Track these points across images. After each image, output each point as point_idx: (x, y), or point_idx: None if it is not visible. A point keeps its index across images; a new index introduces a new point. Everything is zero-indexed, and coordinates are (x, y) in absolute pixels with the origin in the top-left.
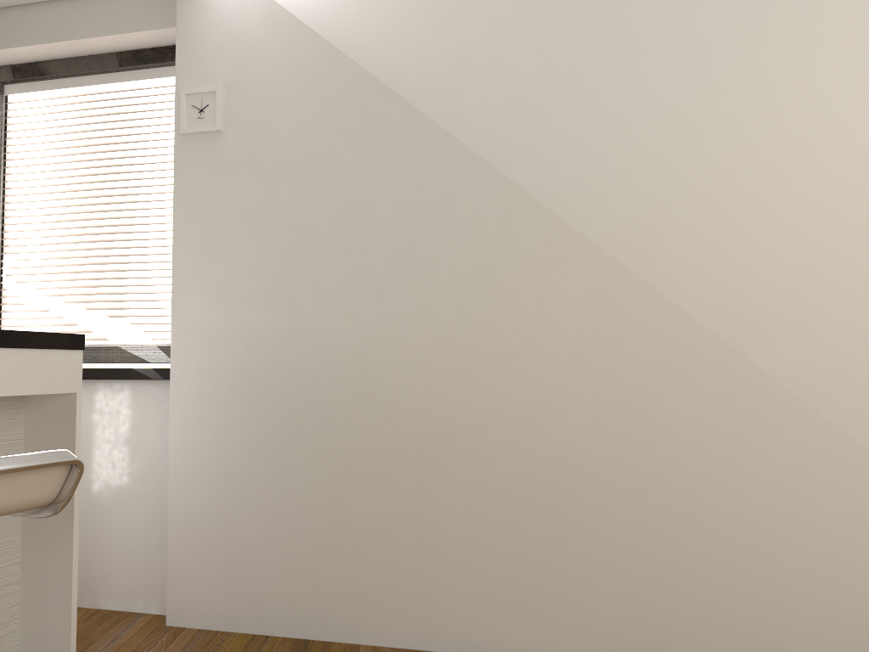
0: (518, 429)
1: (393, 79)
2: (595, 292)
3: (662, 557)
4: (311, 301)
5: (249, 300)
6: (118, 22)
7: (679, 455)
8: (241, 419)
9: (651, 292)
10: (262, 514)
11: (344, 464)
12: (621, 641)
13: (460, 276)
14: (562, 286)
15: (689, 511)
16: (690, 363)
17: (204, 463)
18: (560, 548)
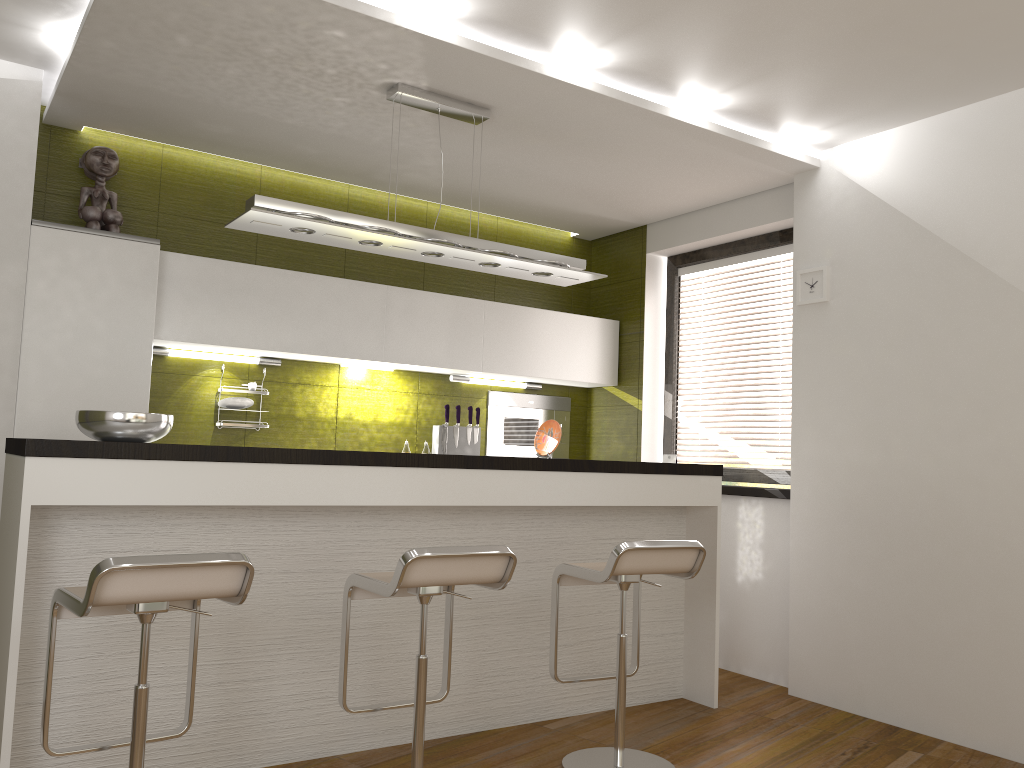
0: None
1: (970, 247)
2: None
3: None
4: (900, 441)
5: (849, 438)
6: (753, 217)
7: None
8: (844, 535)
9: None
10: (861, 616)
11: (929, 582)
12: None
13: None
14: None
15: None
16: None
17: (815, 569)
18: None
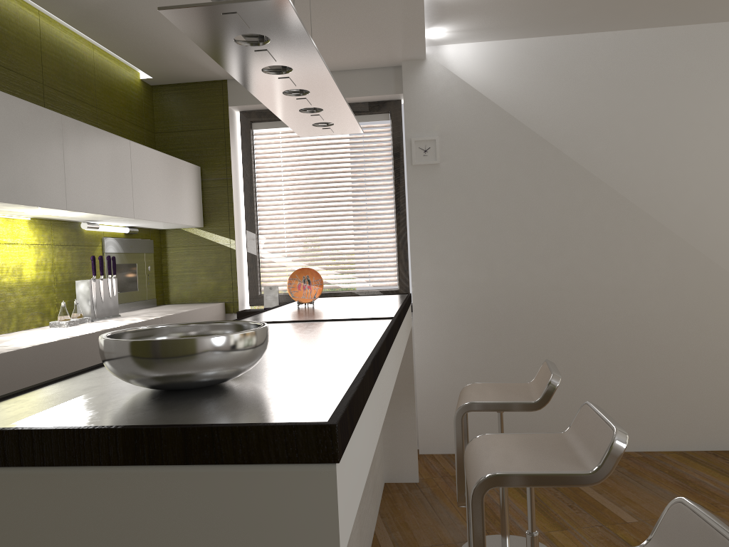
0: (628, 331)
1: (547, 135)
2: (669, 255)
3: (707, 392)
4: (502, 264)
5: (462, 264)
6: (351, 89)
7: (715, 339)
8: (461, 333)
9: (699, 254)
10: None
11: (527, 355)
12: (687, 436)
13: (592, 248)
14: (650, 252)
15: (721, 367)
16: (720, 291)
17: (438, 360)
18: (653, 391)
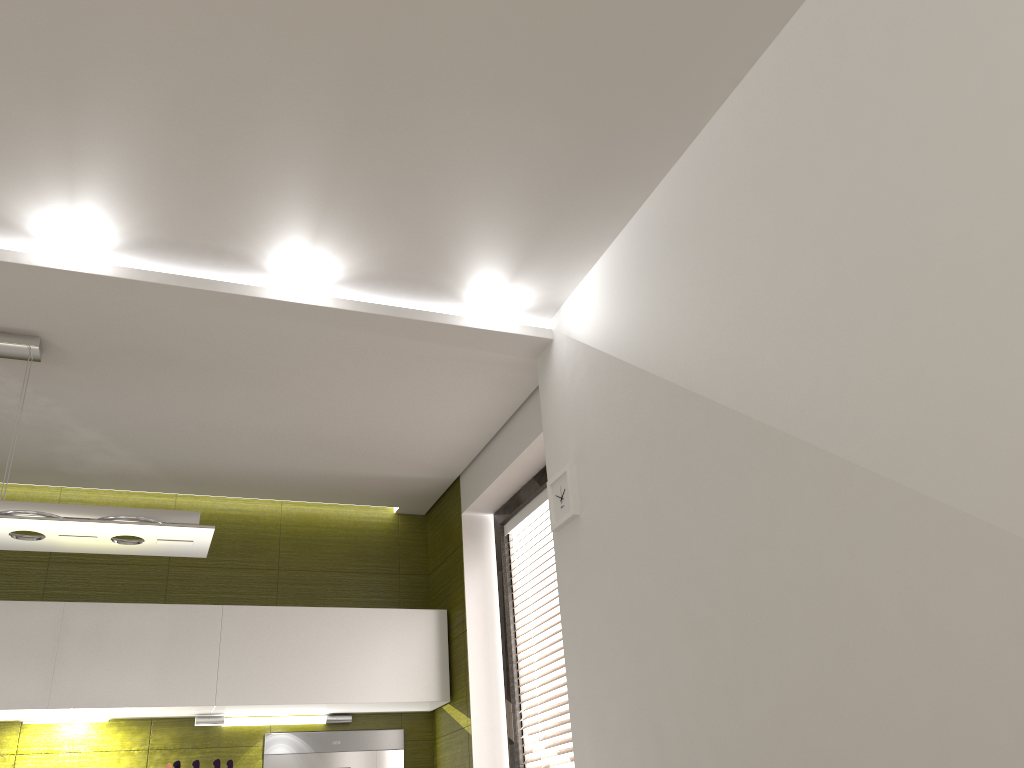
0: None
1: (688, 376)
2: (1018, 625)
3: None
4: (673, 722)
5: (624, 730)
6: (529, 431)
7: None
8: None
9: None
10: None
11: None
12: None
13: (813, 642)
14: (957, 626)
15: None
16: None
17: None
18: None
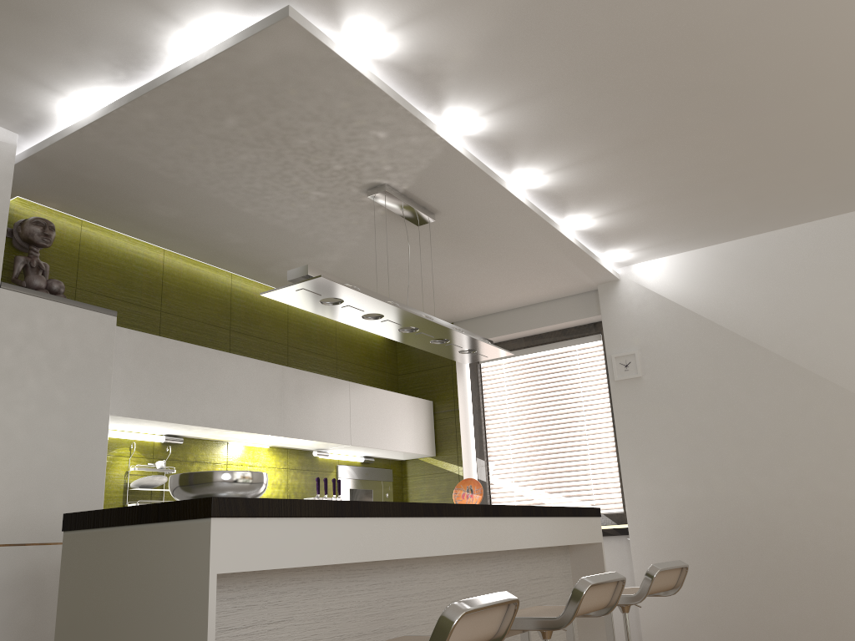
0: None
1: (752, 335)
2: None
3: None
4: (720, 477)
5: (676, 479)
6: (557, 316)
7: None
8: (683, 558)
9: None
10: (708, 621)
11: (763, 584)
12: None
13: (824, 454)
14: None
15: None
16: None
17: None
18: None
